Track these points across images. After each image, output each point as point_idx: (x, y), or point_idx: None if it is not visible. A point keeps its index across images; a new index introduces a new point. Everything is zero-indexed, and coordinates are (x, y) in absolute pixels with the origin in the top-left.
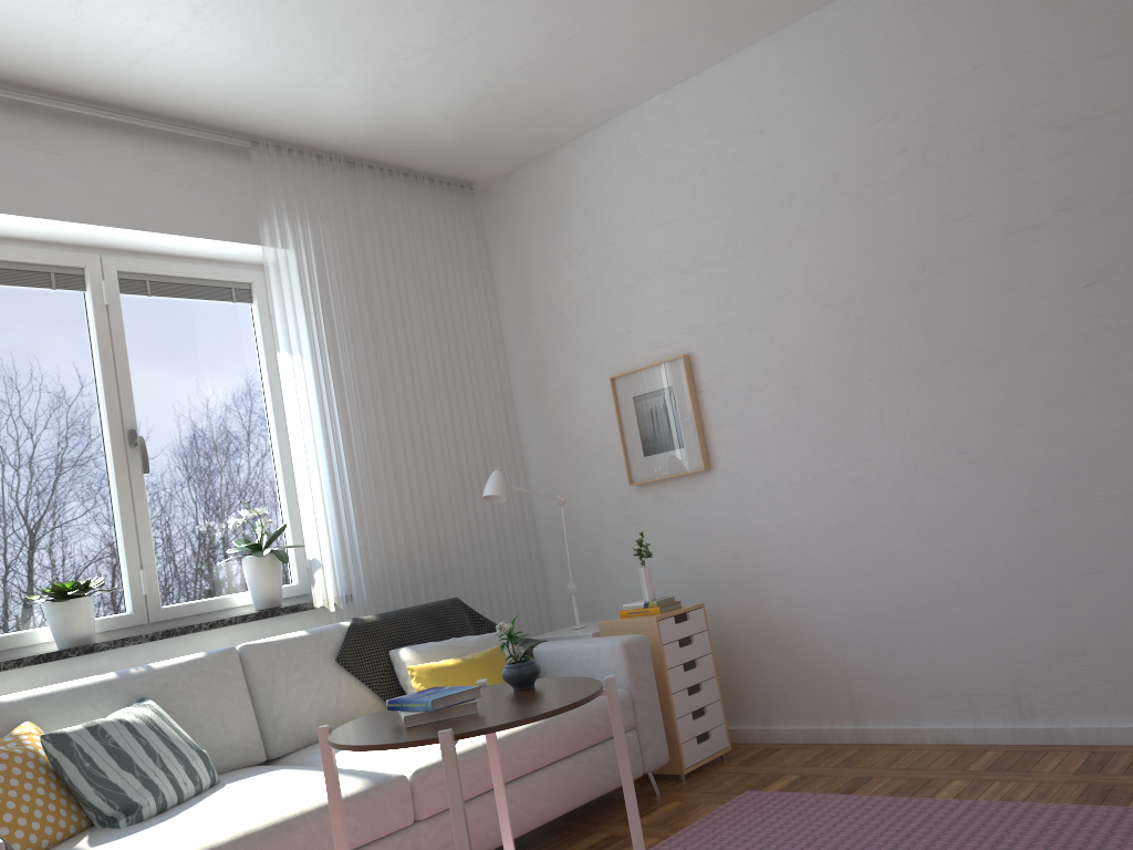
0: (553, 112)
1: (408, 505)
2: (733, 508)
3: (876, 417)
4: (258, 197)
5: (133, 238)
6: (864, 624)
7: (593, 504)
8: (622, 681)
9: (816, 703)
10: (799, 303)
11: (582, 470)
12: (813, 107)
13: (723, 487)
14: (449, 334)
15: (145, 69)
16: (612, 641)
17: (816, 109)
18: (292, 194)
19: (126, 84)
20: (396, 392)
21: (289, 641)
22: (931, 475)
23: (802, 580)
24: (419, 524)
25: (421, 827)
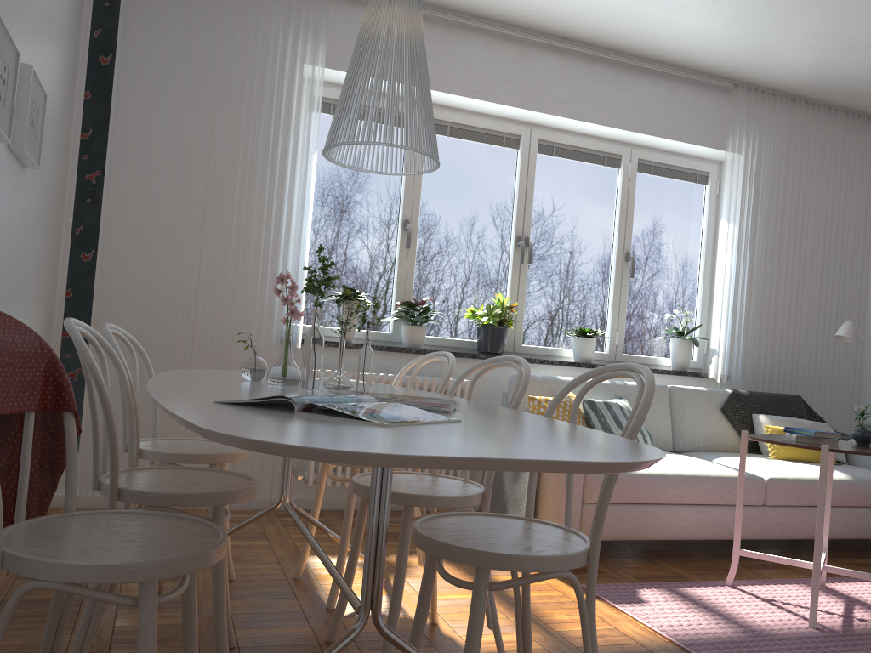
0: None
1: (778, 329)
2: None
3: None
4: (729, 120)
5: (652, 141)
6: None
7: None
8: None
9: None
10: None
11: None
12: None
13: None
14: (833, 222)
15: (690, 44)
16: None
17: None
18: (751, 119)
19: (675, 52)
20: (788, 255)
21: (696, 391)
22: None
23: None
24: (782, 343)
25: (765, 508)
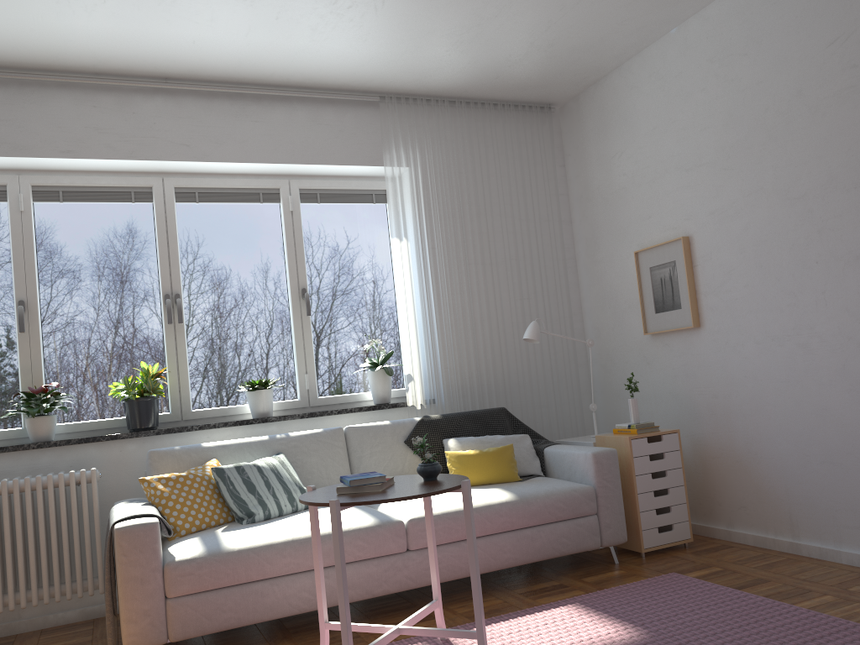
0: (591, 51)
1: (480, 341)
2: (714, 358)
3: (820, 294)
4: (383, 134)
5: (304, 168)
6: (803, 461)
7: (623, 346)
8: (591, 480)
9: (765, 517)
10: (767, 197)
11: (617, 320)
12: (785, 32)
13: (707, 341)
14: (522, 219)
15: (299, 64)
16: (587, 451)
17: (787, 33)
18: (406, 129)
19: (292, 74)
20: (476, 262)
21: (376, 427)
22: (859, 346)
23: (760, 420)
24: (488, 354)
25: (410, 554)
